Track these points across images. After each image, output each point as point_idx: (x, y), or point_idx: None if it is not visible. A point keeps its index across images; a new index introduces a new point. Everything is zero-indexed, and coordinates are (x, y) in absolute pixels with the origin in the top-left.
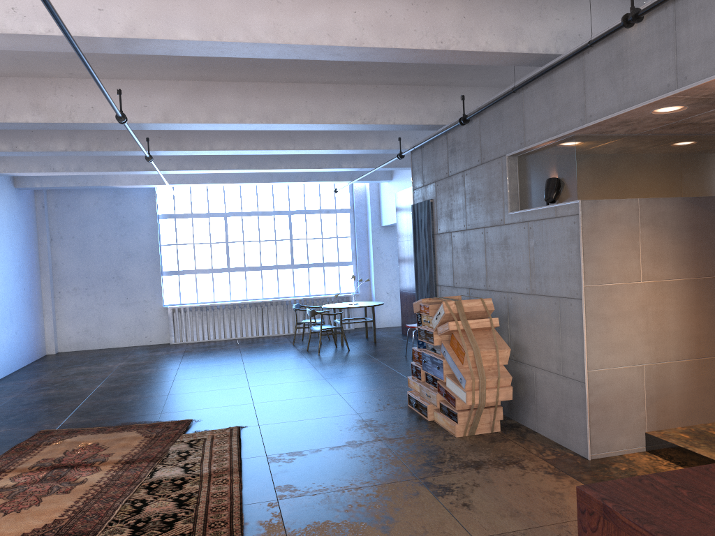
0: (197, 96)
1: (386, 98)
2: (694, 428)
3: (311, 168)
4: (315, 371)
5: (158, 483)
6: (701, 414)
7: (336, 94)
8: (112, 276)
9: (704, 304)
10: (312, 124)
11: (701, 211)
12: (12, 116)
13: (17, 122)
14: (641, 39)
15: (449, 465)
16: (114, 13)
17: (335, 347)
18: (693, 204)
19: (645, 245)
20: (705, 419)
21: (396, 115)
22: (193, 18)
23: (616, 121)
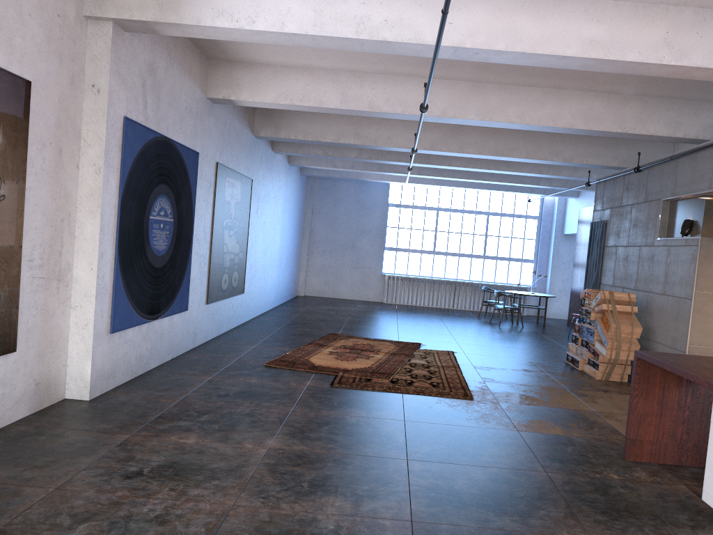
0: (453, 134)
1: (583, 145)
2: None
3: (514, 183)
4: (498, 335)
5: (414, 364)
6: None
7: (547, 139)
8: (349, 245)
9: None
10: (527, 159)
11: None
12: (342, 139)
13: (345, 143)
14: None
15: (587, 388)
16: (436, 103)
17: (511, 324)
18: None
19: None
20: None
21: (588, 157)
22: (477, 108)
23: None
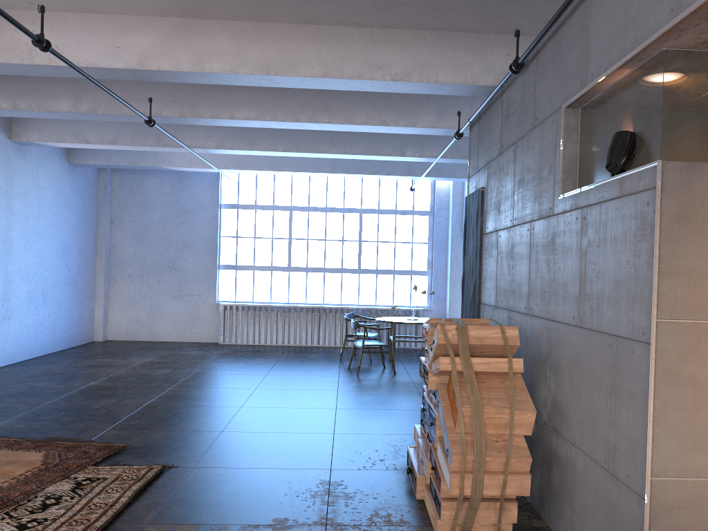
0: (182, 37)
1: (427, 48)
2: None
3: (368, 154)
4: (334, 397)
5: None
6: None
7: (360, 40)
8: (167, 265)
9: None
10: (325, 78)
11: None
12: None
13: None
14: None
15: None
16: None
17: (382, 368)
18: None
19: None
20: None
21: (439, 71)
22: None
23: None
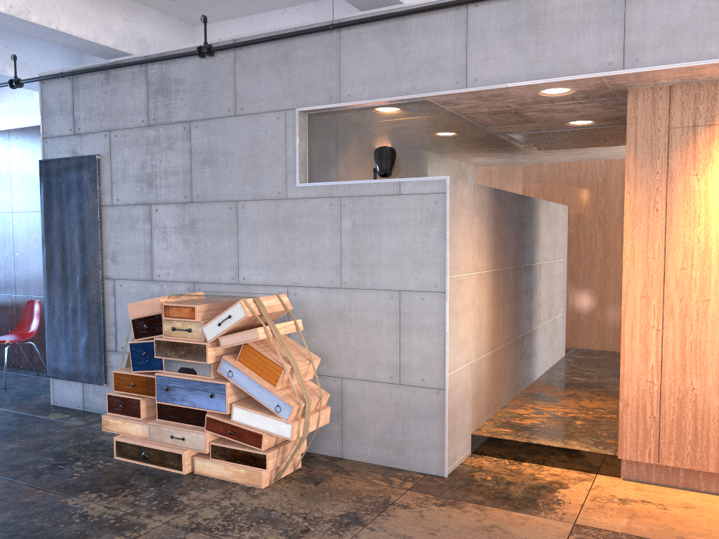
0: None
1: None
2: (497, 421)
3: None
4: None
5: None
6: (493, 405)
7: None
8: None
9: (496, 296)
10: None
11: (497, 203)
12: None
13: None
14: (570, 7)
15: (322, 531)
16: None
17: None
18: (495, 196)
19: (476, 234)
20: (494, 409)
21: (61, 17)
22: None
23: (494, 93)
